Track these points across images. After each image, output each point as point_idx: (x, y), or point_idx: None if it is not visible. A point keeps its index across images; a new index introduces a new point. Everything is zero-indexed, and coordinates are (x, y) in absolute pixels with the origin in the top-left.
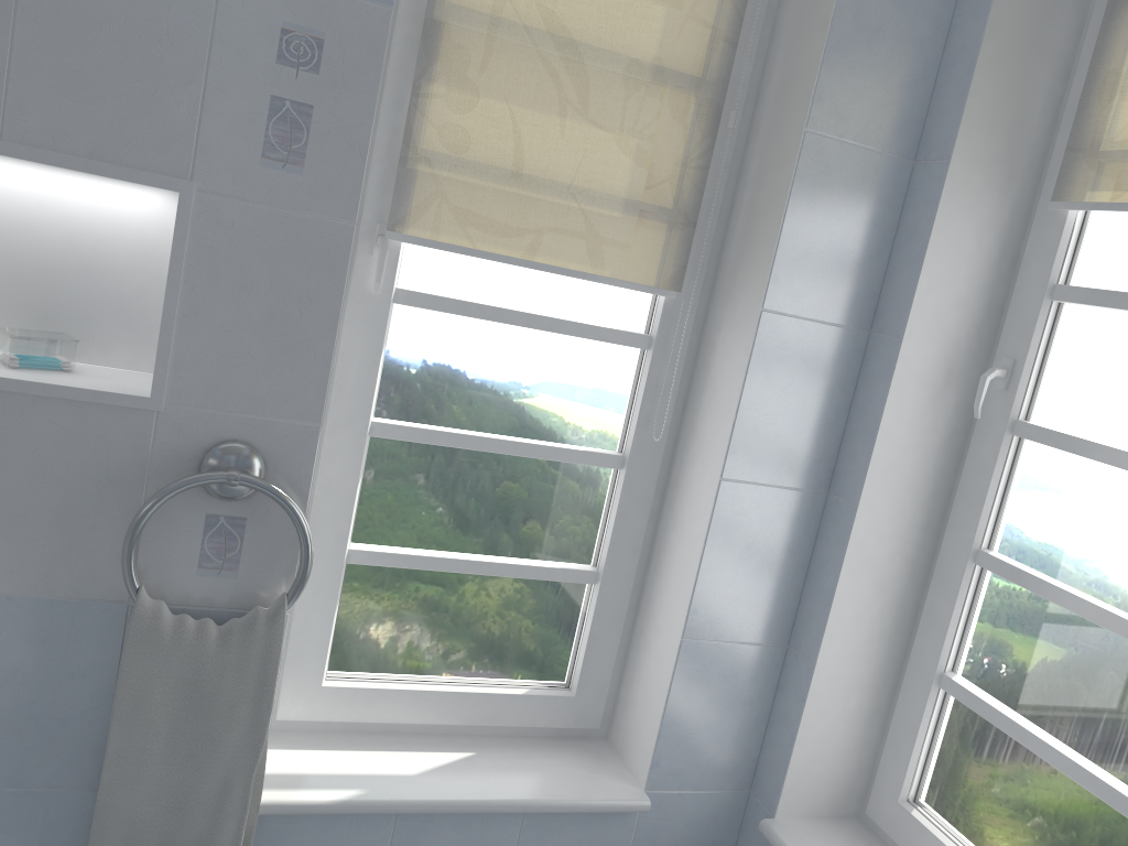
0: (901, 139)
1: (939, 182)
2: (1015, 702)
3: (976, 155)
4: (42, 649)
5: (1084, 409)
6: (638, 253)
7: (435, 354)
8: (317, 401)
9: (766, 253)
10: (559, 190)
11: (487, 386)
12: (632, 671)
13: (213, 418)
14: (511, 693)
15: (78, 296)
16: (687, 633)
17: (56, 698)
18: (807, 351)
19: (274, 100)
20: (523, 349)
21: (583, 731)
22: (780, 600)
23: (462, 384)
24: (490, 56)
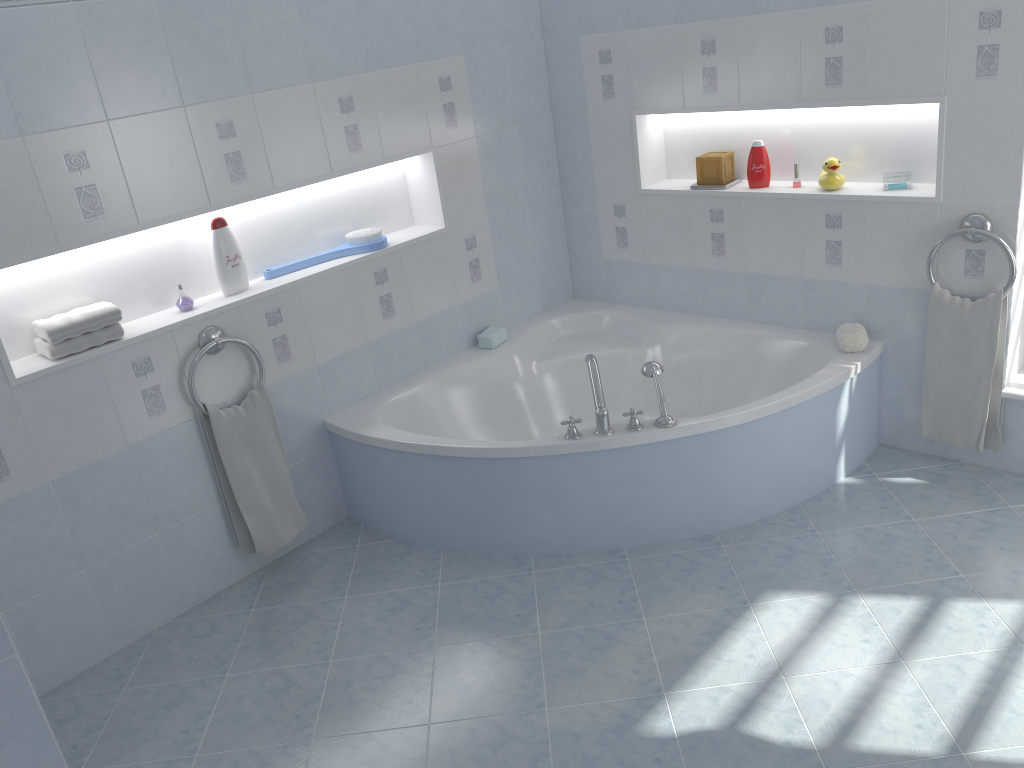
0: None
1: None
2: None
3: None
4: (901, 310)
5: None
6: None
7: None
8: (1015, 190)
9: None
10: None
11: None
12: None
13: (964, 203)
14: None
15: (917, 153)
16: None
17: (908, 332)
18: None
19: (979, 48)
20: None
21: None
22: None
23: None
24: None
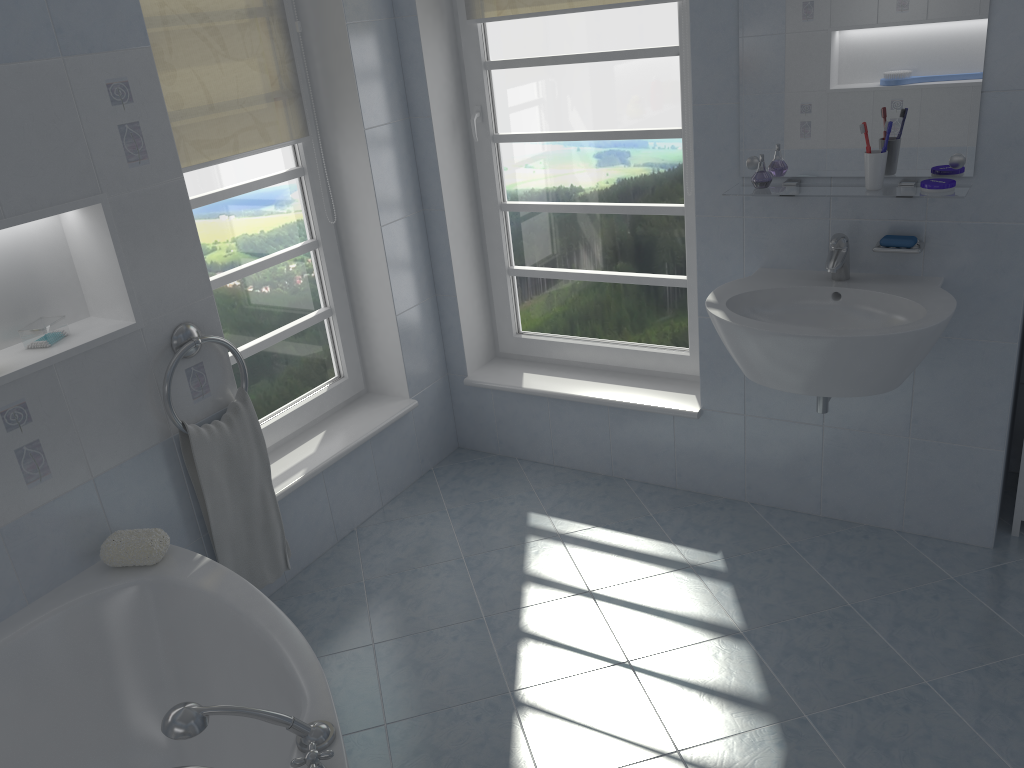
0: (385, 8)
1: (415, 28)
2: (546, 263)
3: (426, 7)
4: (146, 483)
5: (523, 119)
6: (283, 124)
7: (212, 230)
8: (206, 282)
9: (352, 98)
10: (234, 106)
11: (243, 235)
12: (369, 349)
13: (166, 317)
14: (322, 393)
15: (31, 293)
16: (397, 312)
17: (163, 504)
18: (390, 141)
19: (120, 127)
20: (250, 206)
21: (357, 395)
22: (425, 274)
23: (231, 241)
24: (171, 43)
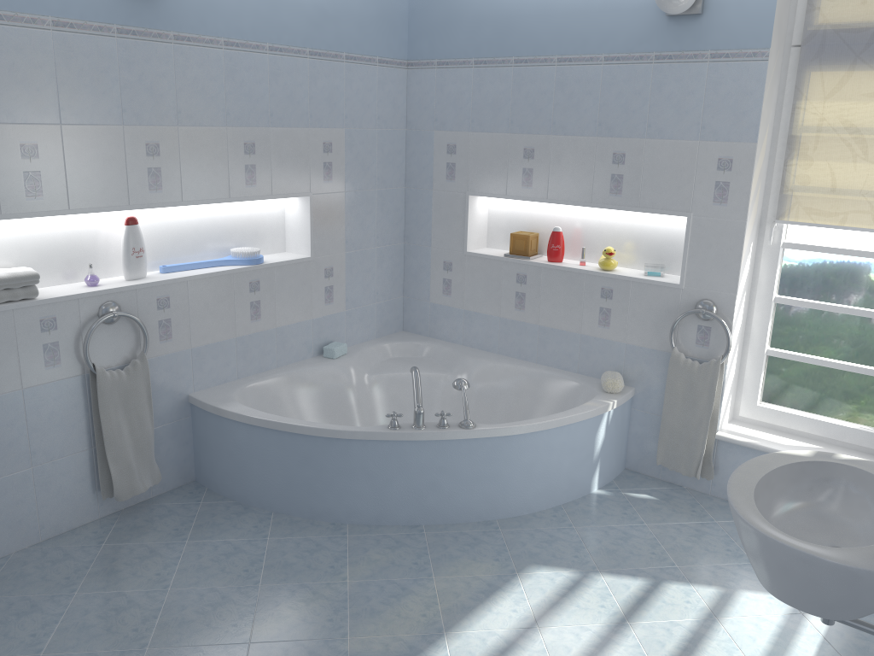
0: None
1: None
2: None
3: None
4: (649, 365)
5: None
6: None
7: (802, 268)
8: (734, 285)
9: None
10: (854, 194)
11: (827, 281)
12: None
13: (699, 291)
14: (847, 426)
15: (669, 252)
16: None
17: (653, 383)
18: None
19: (716, 182)
20: (845, 265)
21: None
22: None
23: (815, 281)
24: (817, 144)
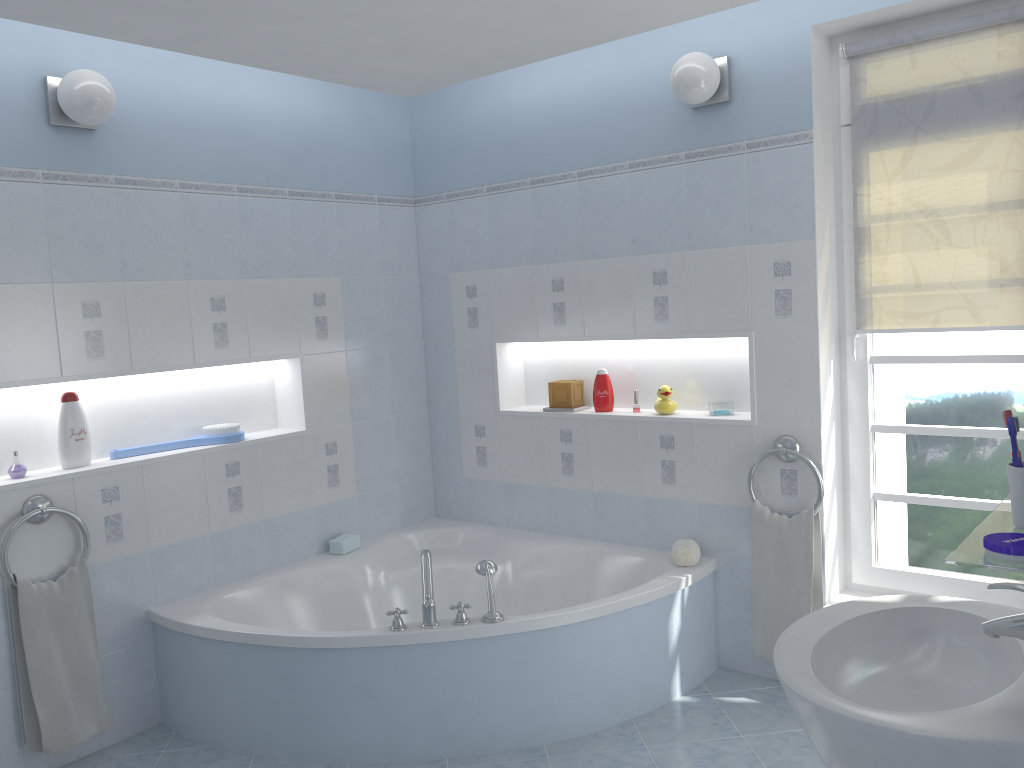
0: None
1: None
2: None
3: None
4: (729, 527)
5: None
6: (1005, 309)
7: (898, 385)
8: (816, 414)
9: None
10: (943, 287)
11: (932, 399)
12: None
13: (775, 426)
14: (989, 582)
15: (738, 385)
16: None
17: (737, 549)
18: None
19: (776, 291)
20: (949, 375)
21: None
22: None
23: (916, 400)
24: (889, 234)
